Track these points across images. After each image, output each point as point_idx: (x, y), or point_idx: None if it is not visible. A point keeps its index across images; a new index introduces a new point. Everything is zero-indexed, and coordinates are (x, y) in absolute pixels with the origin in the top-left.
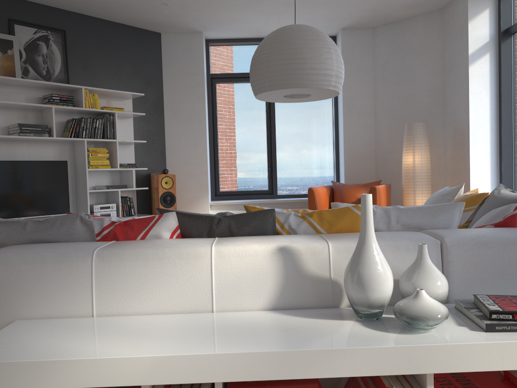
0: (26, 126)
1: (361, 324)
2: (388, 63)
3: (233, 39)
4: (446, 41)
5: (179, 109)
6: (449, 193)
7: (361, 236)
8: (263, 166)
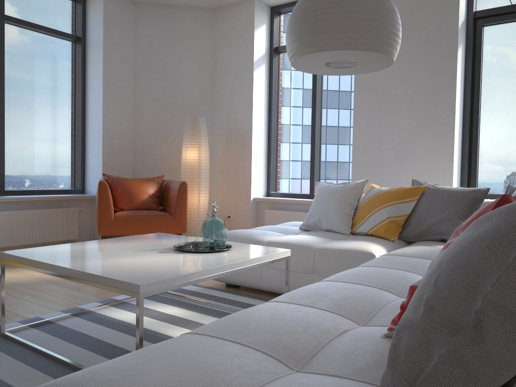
0: None
1: None
2: (153, 47)
3: None
4: (218, 42)
5: None
6: (357, 187)
7: None
8: None
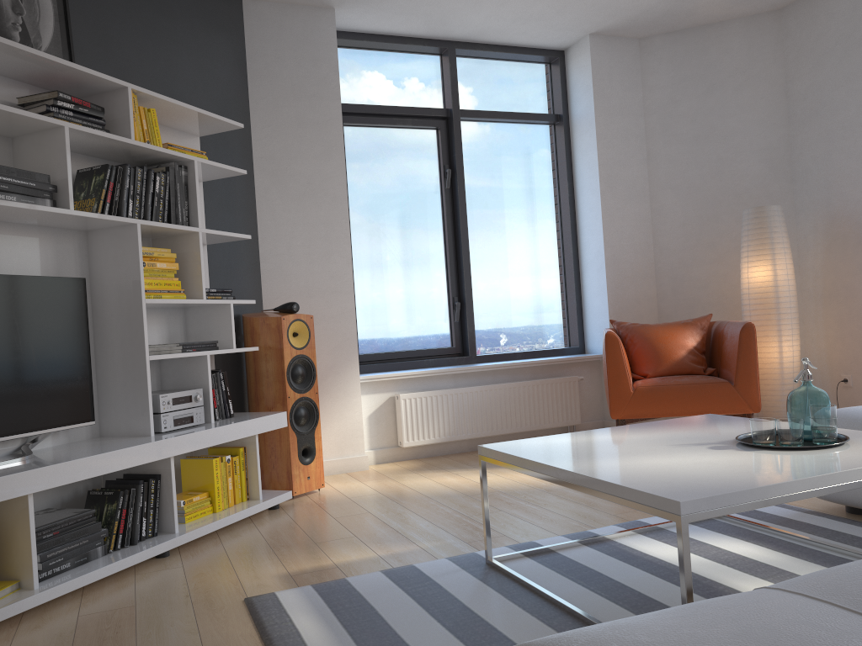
0: None
1: None
2: (675, 103)
3: (378, 36)
4: (793, 65)
5: (289, 171)
6: None
7: None
8: (442, 299)
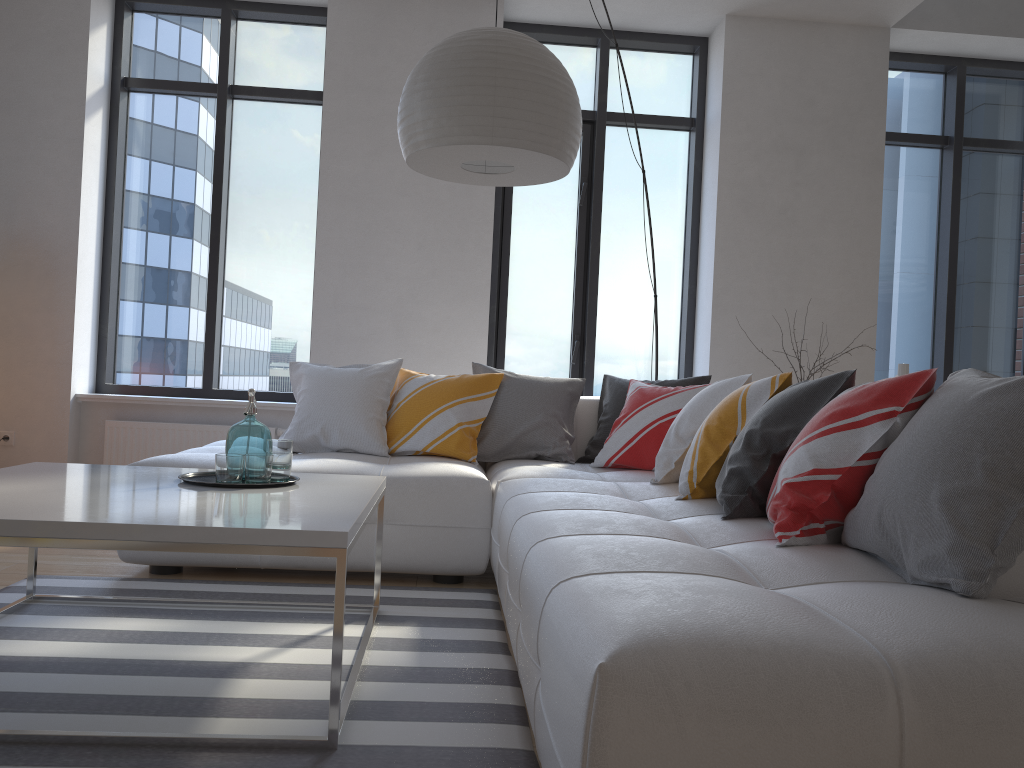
0: None
1: None
2: None
3: None
4: None
5: None
6: (387, 373)
7: None
8: None
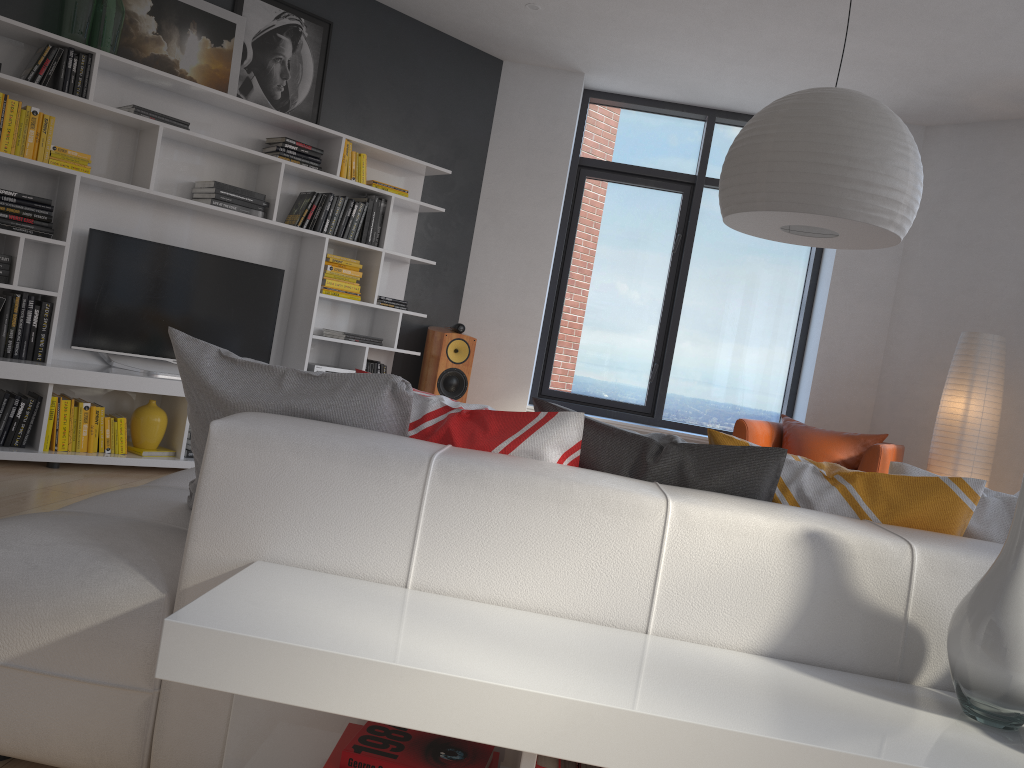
0: (228, 189)
1: (982, 732)
2: (945, 203)
3: (637, 98)
4: None
5: (508, 214)
6: None
7: (1012, 547)
8: (645, 357)
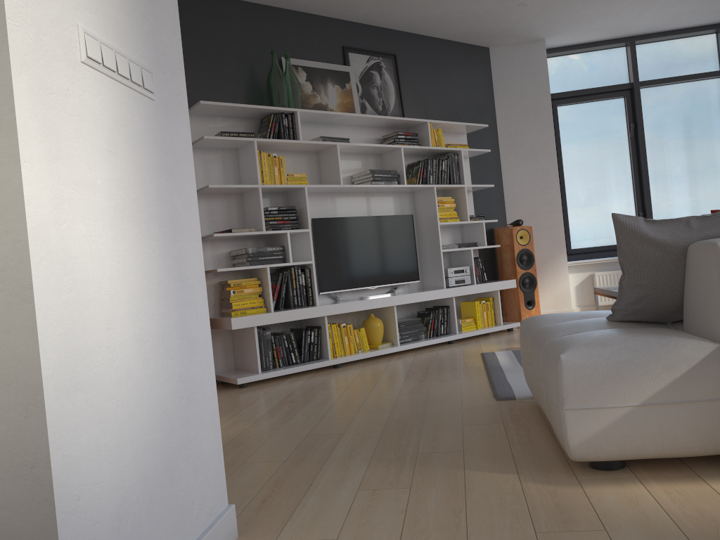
0: (377, 172)
1: None
2: None
3: (578, 45)
4: None
5: (519, 143)
6: None
7: None
8: (630, 211)
